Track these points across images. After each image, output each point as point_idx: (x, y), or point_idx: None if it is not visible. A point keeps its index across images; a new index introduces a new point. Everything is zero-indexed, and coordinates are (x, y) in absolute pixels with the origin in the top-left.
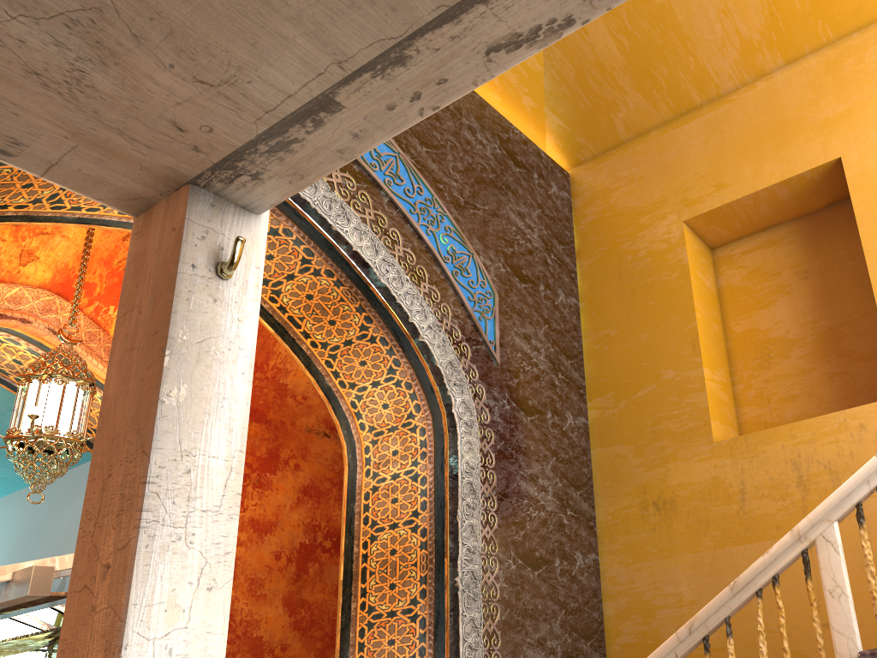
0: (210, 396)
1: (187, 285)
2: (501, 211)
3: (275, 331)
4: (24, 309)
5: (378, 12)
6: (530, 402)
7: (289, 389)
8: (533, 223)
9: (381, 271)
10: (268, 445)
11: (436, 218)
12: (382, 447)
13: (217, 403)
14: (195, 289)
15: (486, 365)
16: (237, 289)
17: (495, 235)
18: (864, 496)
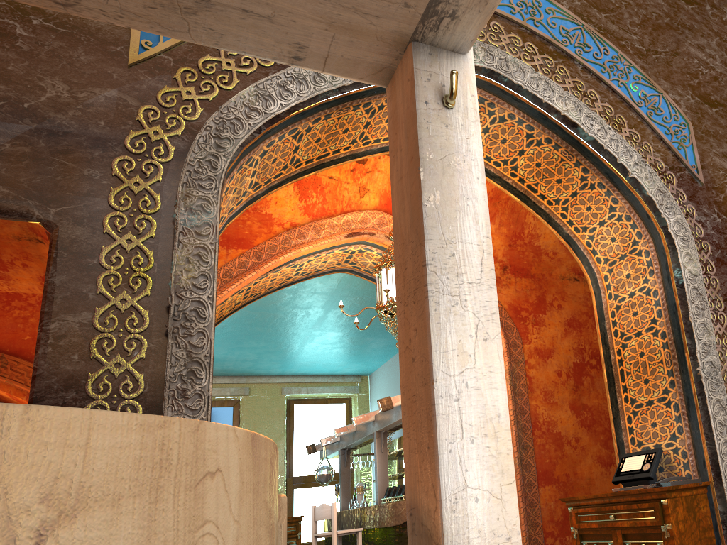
0: (457, 198)
1: (424, 118)
2: (681, 49)
3: (520, 200)
4: (369, 226)
5: None
6: None
7: (542, 249)
8: (714, 51)
9: (586, 126)
10: (536, 294)
11: (624, 71)
12: (617, 273)
13: (463, 202)
14: (431, 119)
15: (691, 187)
16: (460, 114)
17: (679, 71)
18: None
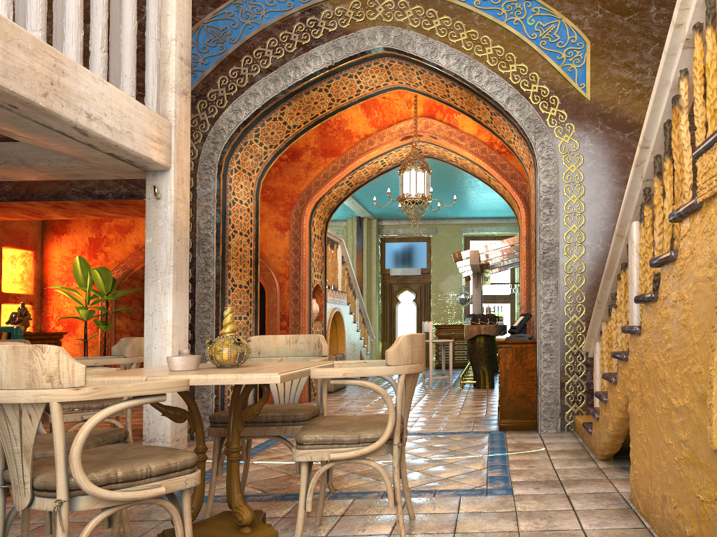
0: (159, 238)
1: (148, 206)
2: None
3: (472, 119)
4: (418, 130)
5: (68, 142)
6: (629, 120)
7: None
8: None
9: (466, 75)
10: None
11: (523, 7)
12: (530, 178)
13: (161, 240)
14: (151, 206)
15: (576, 106)
16: (164, 200)
17: None
18: (640, 199)
